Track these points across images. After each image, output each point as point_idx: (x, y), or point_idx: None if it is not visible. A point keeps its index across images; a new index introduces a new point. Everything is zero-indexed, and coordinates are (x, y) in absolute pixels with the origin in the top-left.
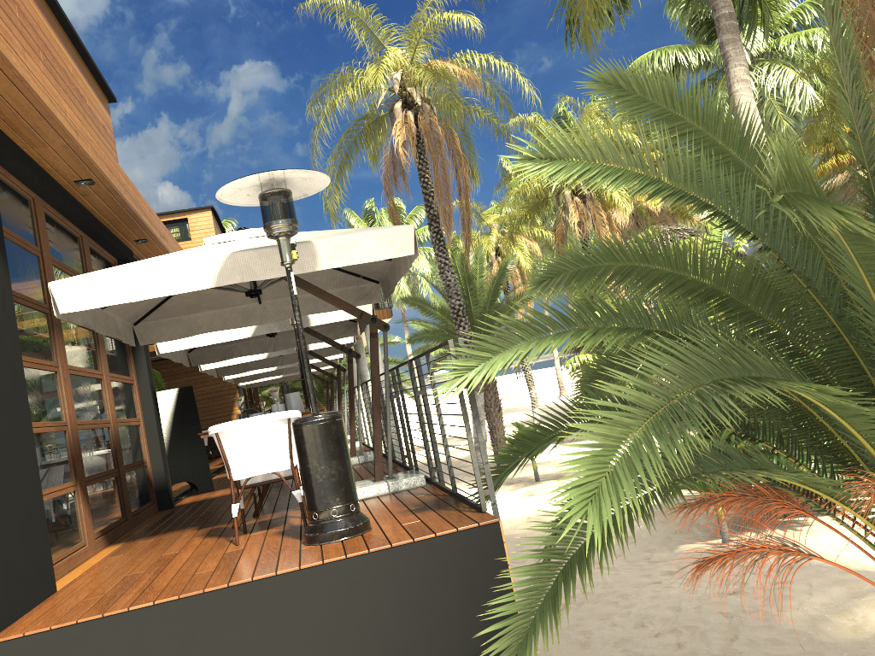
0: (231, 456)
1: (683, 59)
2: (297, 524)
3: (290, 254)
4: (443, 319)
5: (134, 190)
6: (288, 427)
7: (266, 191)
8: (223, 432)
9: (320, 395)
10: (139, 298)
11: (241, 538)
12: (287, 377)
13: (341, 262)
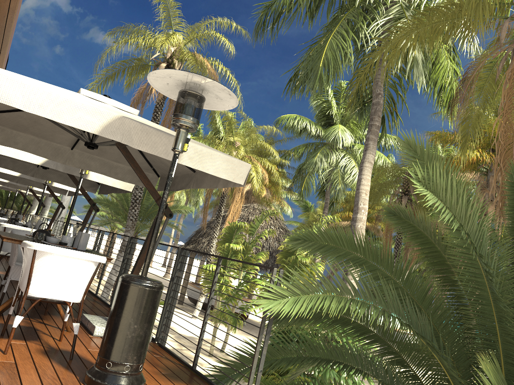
0: (37, 274)
1: (309, 127)
2: (55, 347)
3: (183, 146)
4: (122, 198)
5: (16, 20)
6: (96, 269)
7: (191, 91)
8: (42, 252)
9: (4, 202)
10: (31, 111)
11: (2, 343)
12: (1, 187)
13: (195, 165)
